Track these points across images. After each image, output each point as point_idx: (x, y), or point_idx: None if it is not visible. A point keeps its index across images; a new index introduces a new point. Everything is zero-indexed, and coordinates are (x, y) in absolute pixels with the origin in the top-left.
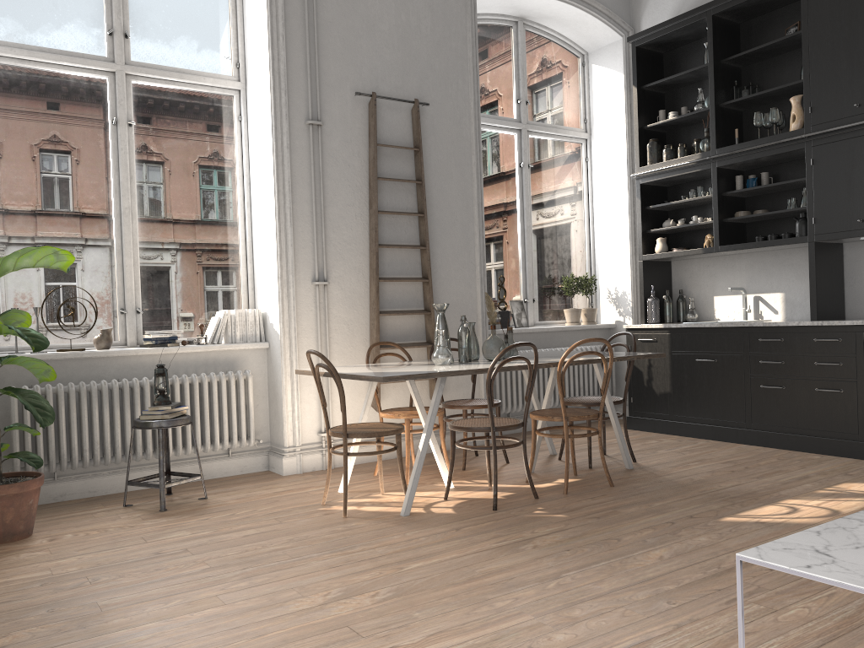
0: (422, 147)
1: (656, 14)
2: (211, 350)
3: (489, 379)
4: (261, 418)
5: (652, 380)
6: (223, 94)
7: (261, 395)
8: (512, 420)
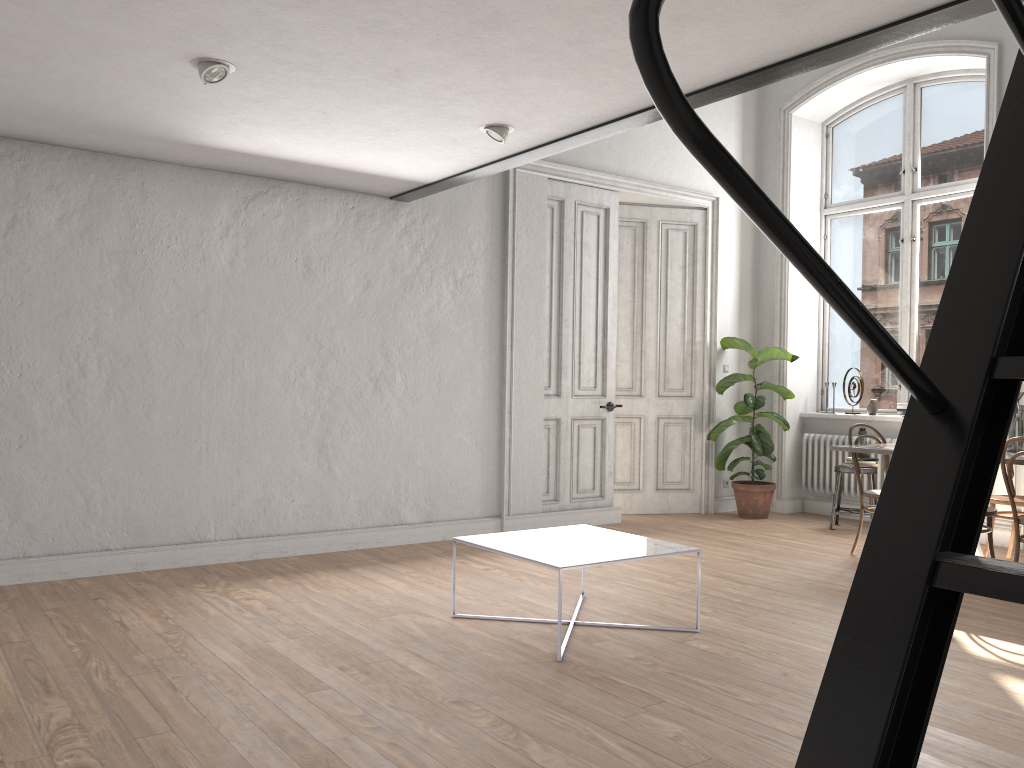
0: None
1: None
2: None
3: None
4: None
5: None
6: None
7: None
8: None
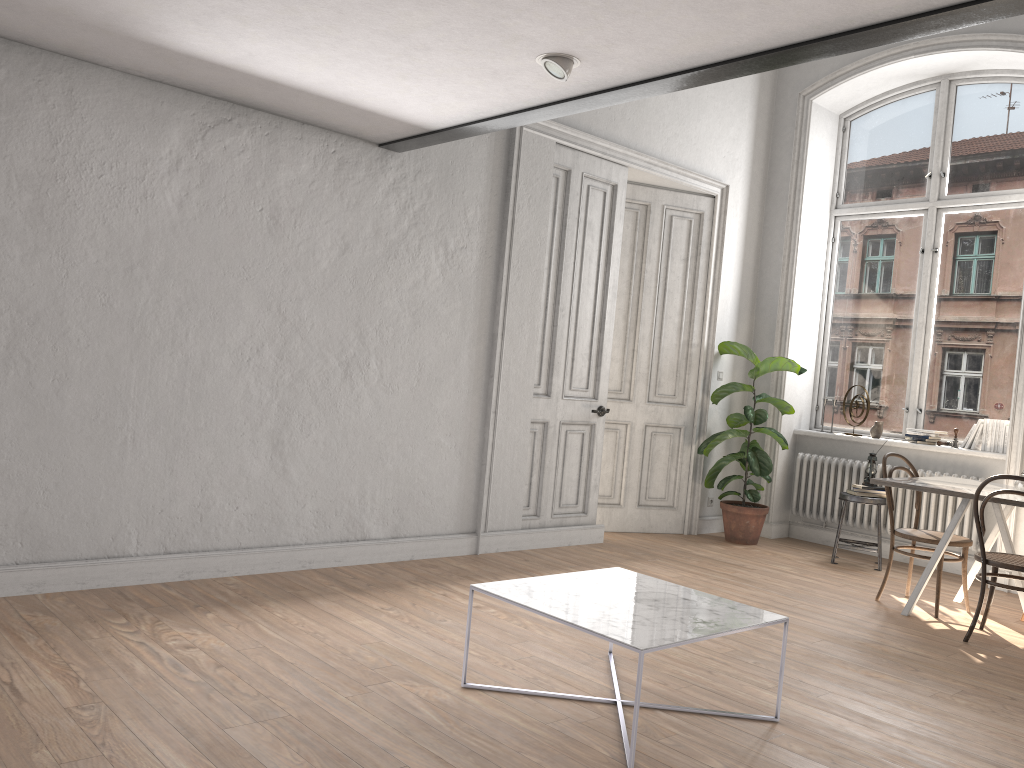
0: None
1: None
2: (954, 453)
3: (974, 506)
4: None
5: None
6: None
7: None
8: None
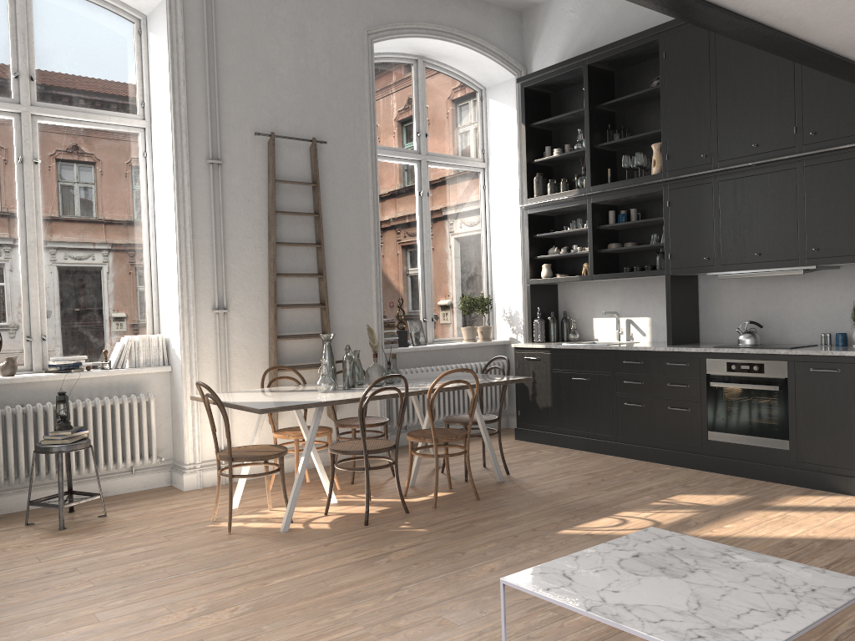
0: (320, 182)
1: (544, 56)
2: (114, 375)
3: (361, 408)
4: (164, 436)
5: (536, 395)
6: (128, 131)
7: (165, 415)
8: (387, 442)
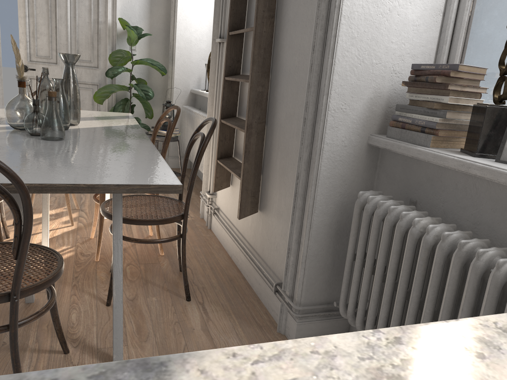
0: None
1: None
2: None
3: None
4: None
5: None
6: None
7: None
8: None
